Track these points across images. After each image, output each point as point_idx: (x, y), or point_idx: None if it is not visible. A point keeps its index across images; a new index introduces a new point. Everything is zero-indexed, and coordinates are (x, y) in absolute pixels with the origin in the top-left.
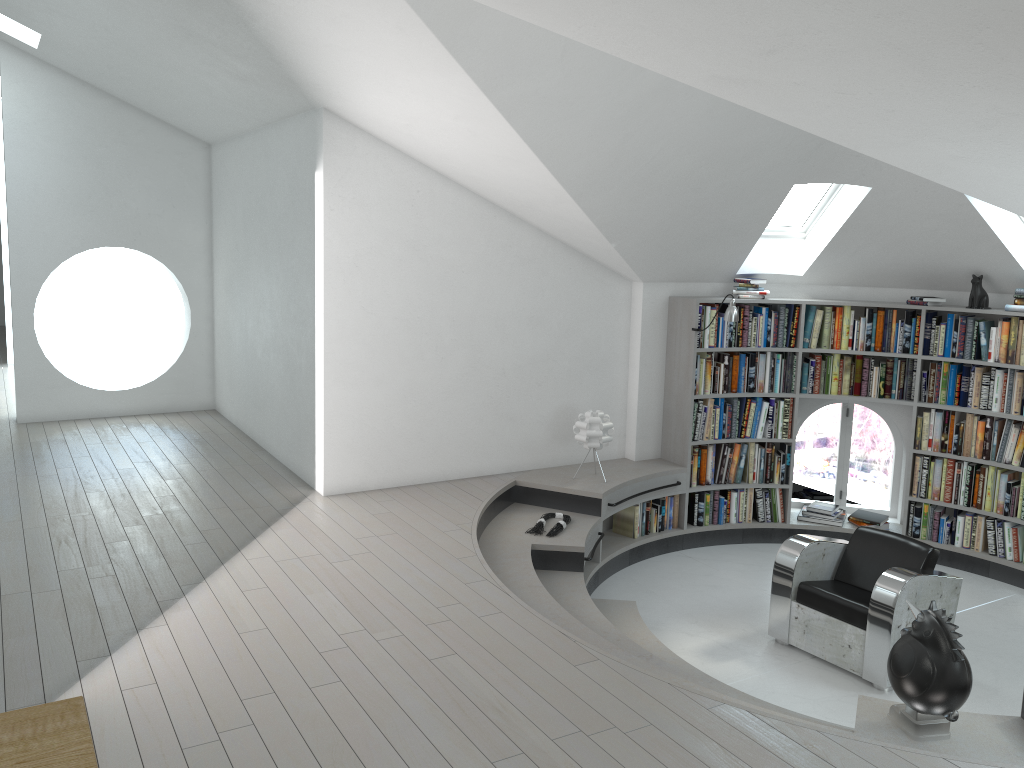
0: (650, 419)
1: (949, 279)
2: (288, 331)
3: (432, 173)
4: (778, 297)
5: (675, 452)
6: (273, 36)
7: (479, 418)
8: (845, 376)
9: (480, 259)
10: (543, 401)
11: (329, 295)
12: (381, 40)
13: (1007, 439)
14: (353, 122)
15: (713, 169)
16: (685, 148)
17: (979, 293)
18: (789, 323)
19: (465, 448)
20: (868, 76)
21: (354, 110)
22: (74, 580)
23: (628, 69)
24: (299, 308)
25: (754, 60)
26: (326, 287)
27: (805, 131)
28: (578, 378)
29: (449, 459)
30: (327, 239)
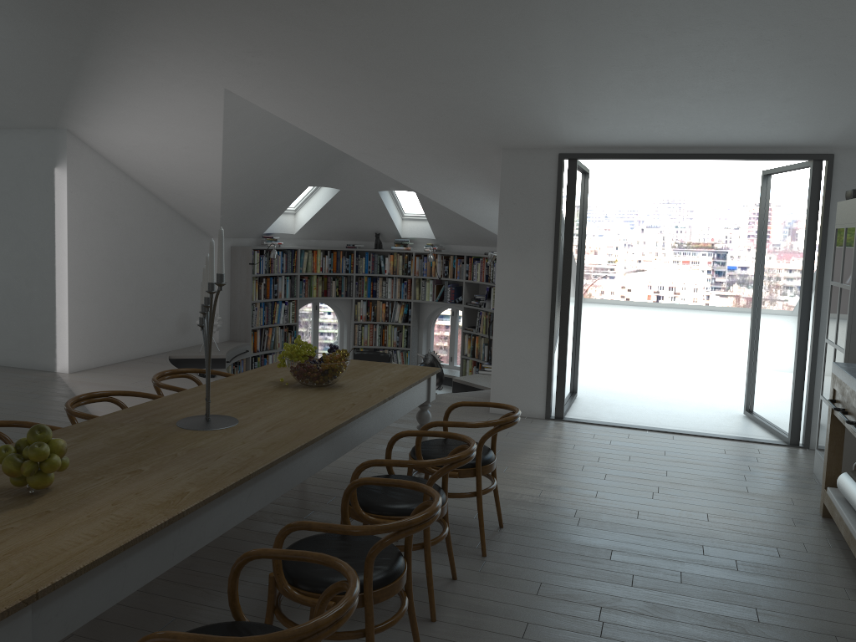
0: (225, 317)
1: (364, 235)
2: (10, 272)
3: (120, 171)
4: (282, 246)
5: (241, 335)
6: (88, 94)
7: (144, 320)
8: (320, 287)
9: (143, 224)
10: (173, 309)
11: (70, 245)
12: (181, 111)
13: (396, 310)
14: (83, 139)
15: (283, 178)
16: (279, 168)
17: (379, 241)
18: (291, 260)
19: (138, 339)
20: (420, 160)
21: (97, 134)
22: (5, 416)
23: (280, 134)
24: (29, 255)
25: (381, 150)
26: (69, 240)
27: (324, 162)
28: (189, 295)
29: (130, 346)
30: (69, 210)
